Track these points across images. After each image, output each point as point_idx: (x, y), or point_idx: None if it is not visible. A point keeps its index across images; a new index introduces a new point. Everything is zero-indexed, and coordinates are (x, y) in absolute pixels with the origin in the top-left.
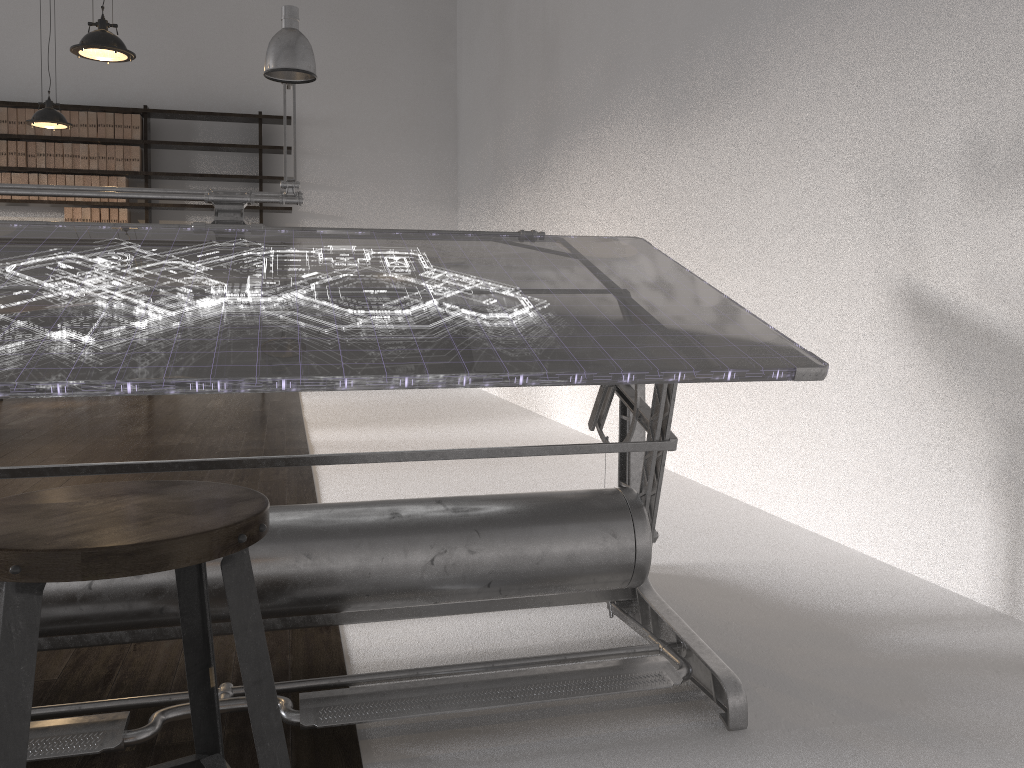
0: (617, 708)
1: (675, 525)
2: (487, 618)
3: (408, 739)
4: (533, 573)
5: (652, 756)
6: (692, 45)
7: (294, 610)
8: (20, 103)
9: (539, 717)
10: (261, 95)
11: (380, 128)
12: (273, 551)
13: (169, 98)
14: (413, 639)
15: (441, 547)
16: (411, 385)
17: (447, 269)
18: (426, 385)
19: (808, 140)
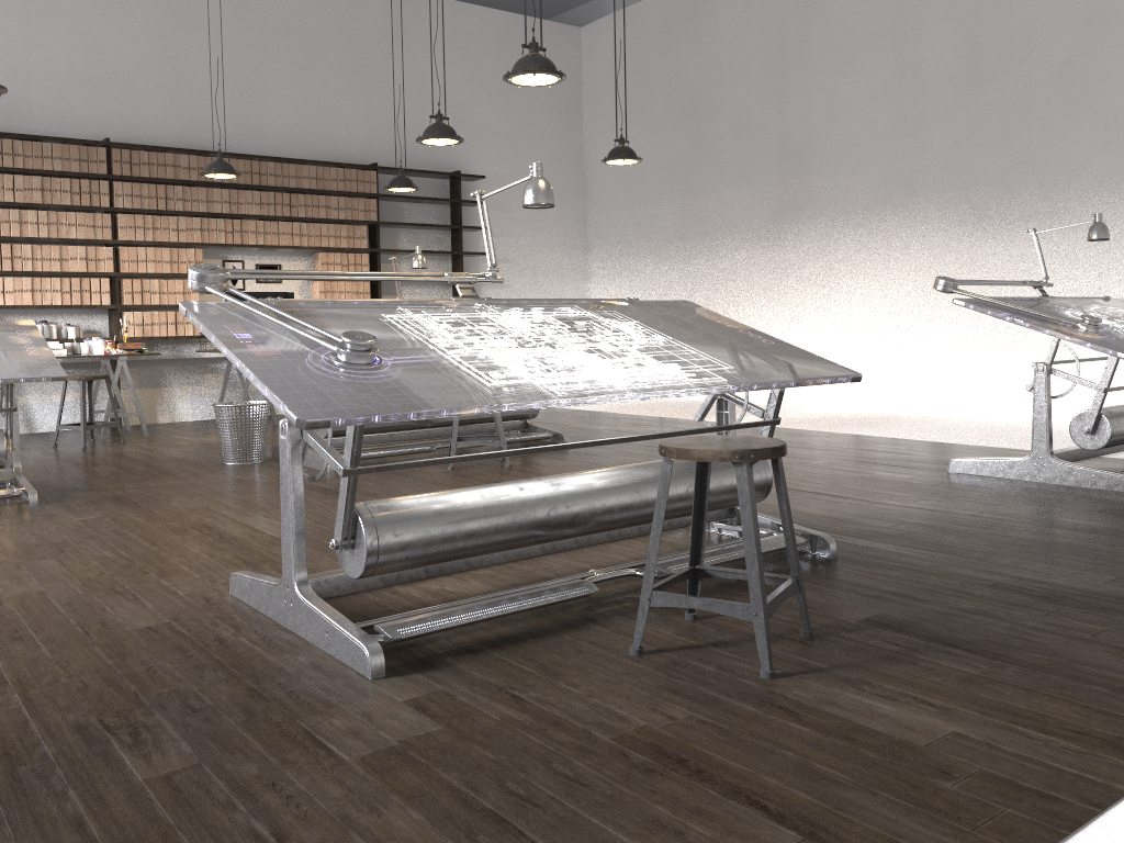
0: None
1: None
2: None
3: None
4: None
5: None
6: (1005, 187)
7: None
8: (285, 159)
9: None
10: (450, 155)
11: None
12: None
13: (383, 156)
14: None
15: None
16: None
17: None
18: None
19: (1122, 249)
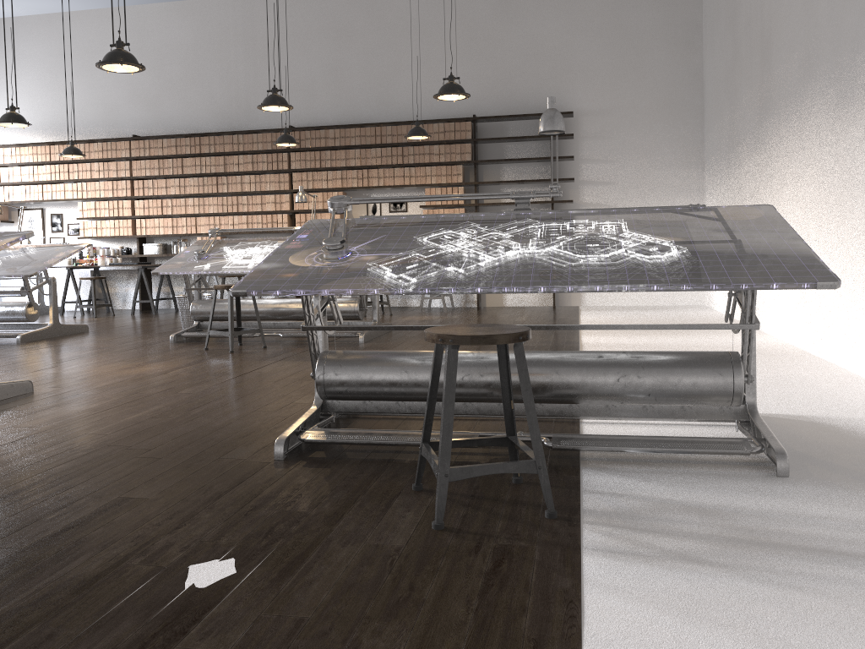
0: (718, 464)
1: (820, 397)
2: (663, 428)
3: (604, 462)
4: (673, 391)
5: (726, 479)
6: (856, 50)
7: (551, 399)
8: (398, 122)
9: (673, 462)
10: None
11: (640, 112)
12: (540, 369)
13: (489, 107)
14: (618, 432)
15: (623, 373)
16: (600, 290)
17: (635, 231)
18: (607, 290)
19: None
